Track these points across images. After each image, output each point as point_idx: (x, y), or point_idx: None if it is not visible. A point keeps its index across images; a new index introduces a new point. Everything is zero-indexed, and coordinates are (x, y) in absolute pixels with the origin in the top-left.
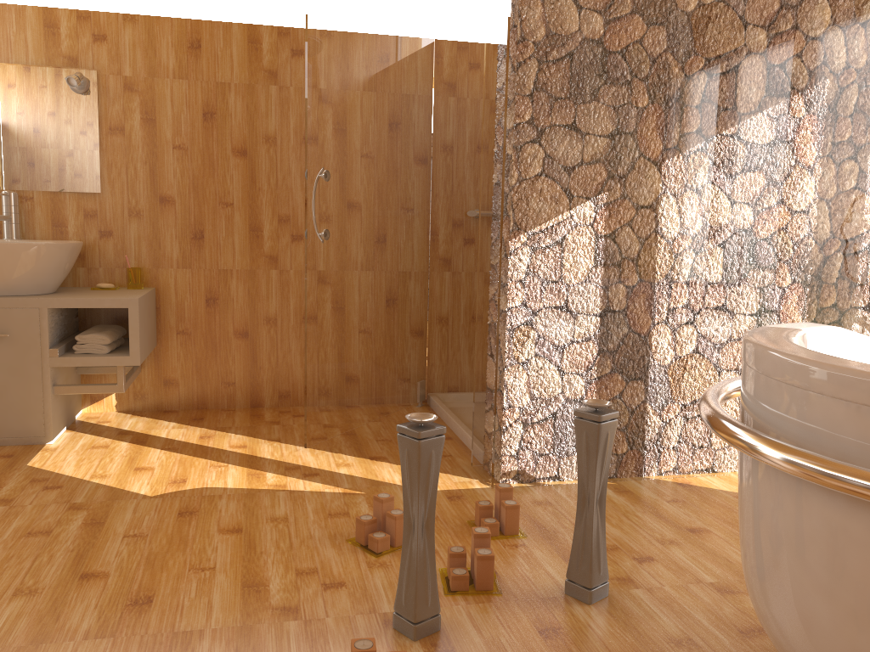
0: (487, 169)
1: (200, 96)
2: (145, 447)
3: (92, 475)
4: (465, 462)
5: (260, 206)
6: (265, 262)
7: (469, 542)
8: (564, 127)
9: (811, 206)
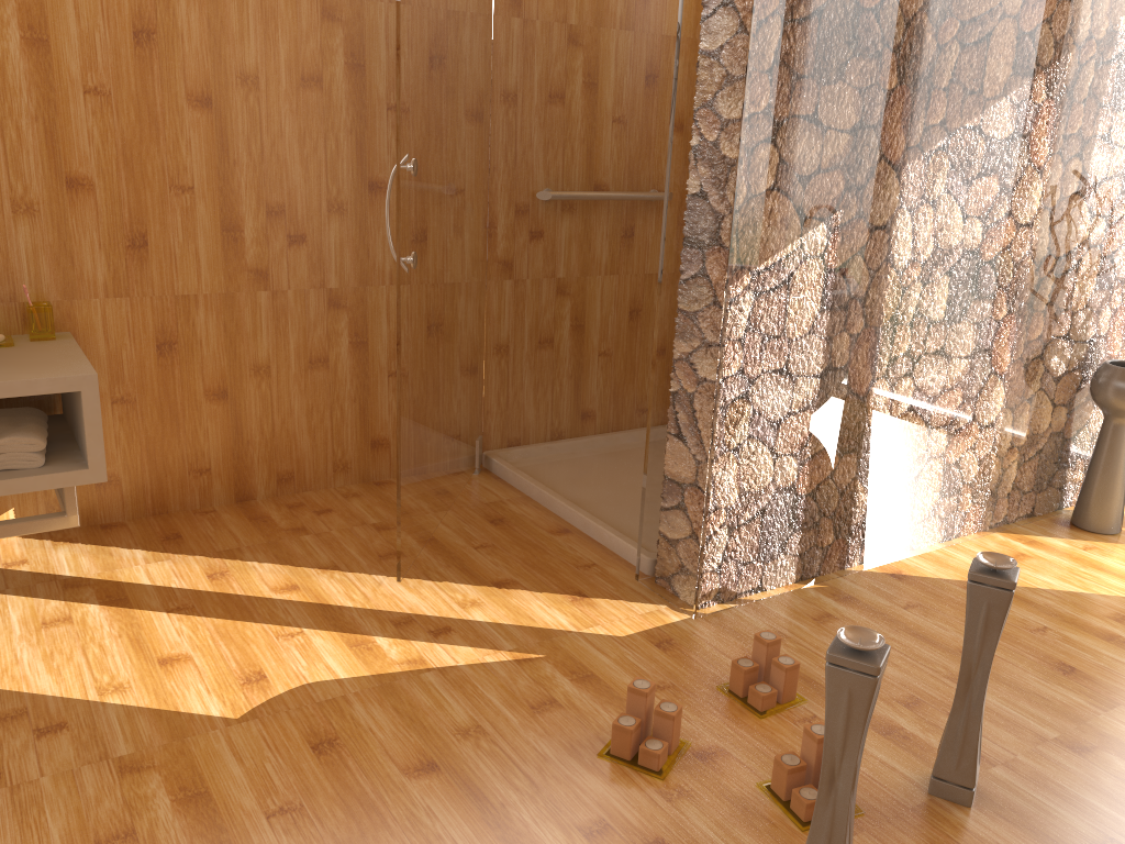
0: (687, 174)
1: (127, 0)
2: (137, 612)
3: (98, 689)
4: (622, 574)
5: (237, 191)
6: (249, 280)
7: (750, 726)
8: (810, 121)
9: (1039, 219)
